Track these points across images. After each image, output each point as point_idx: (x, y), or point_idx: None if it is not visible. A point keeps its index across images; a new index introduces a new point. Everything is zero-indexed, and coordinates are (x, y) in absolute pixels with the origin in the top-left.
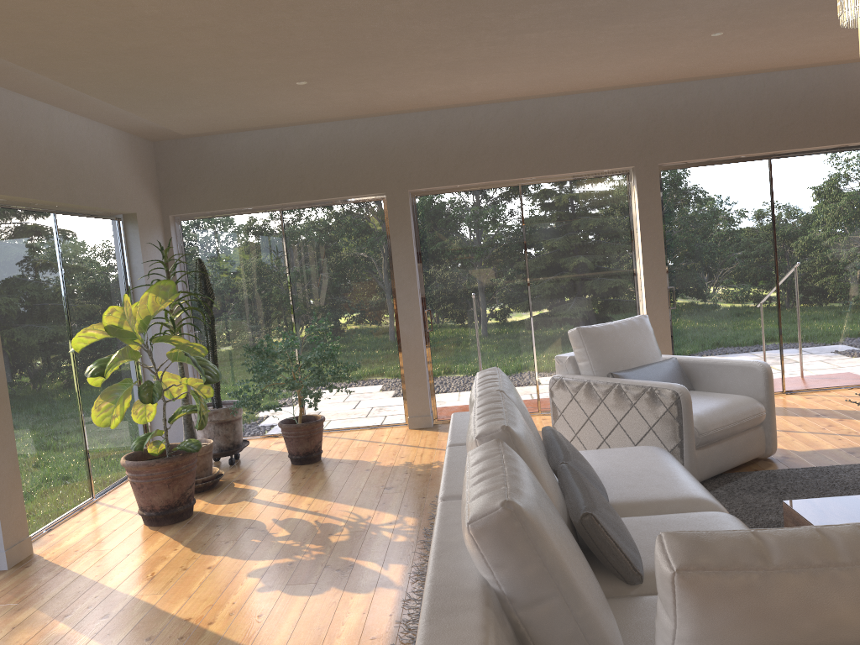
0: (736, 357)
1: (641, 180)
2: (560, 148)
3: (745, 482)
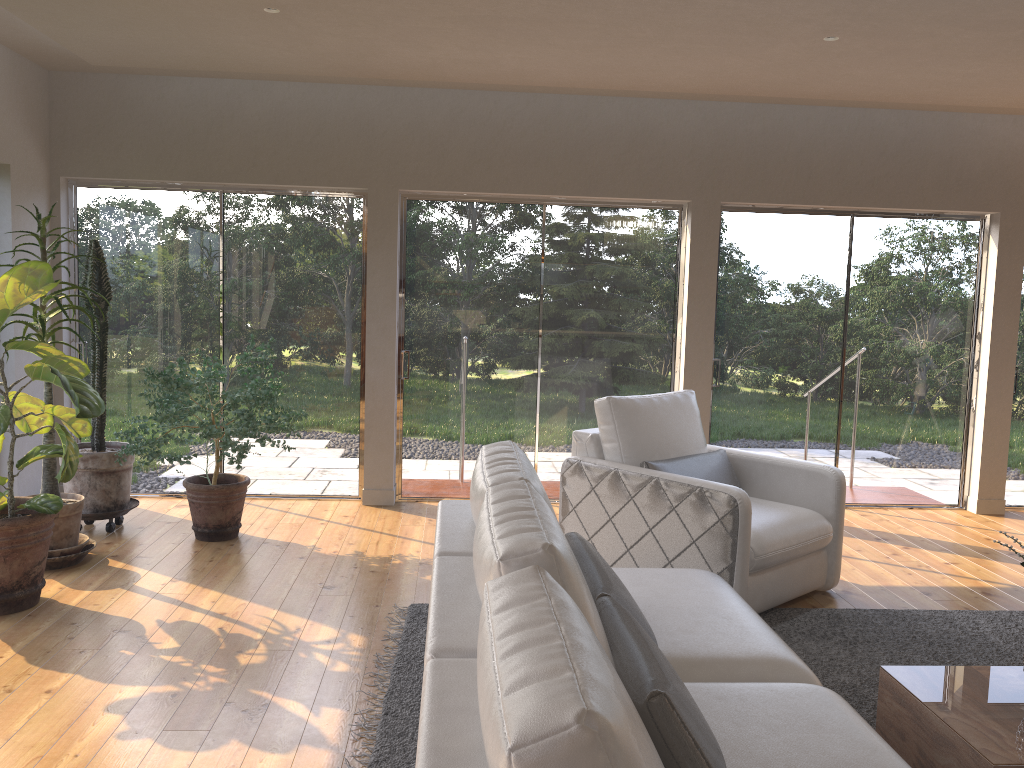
0: (784, 455)
1: (697, 219)
2: (602, 163)
3: (803, 623)
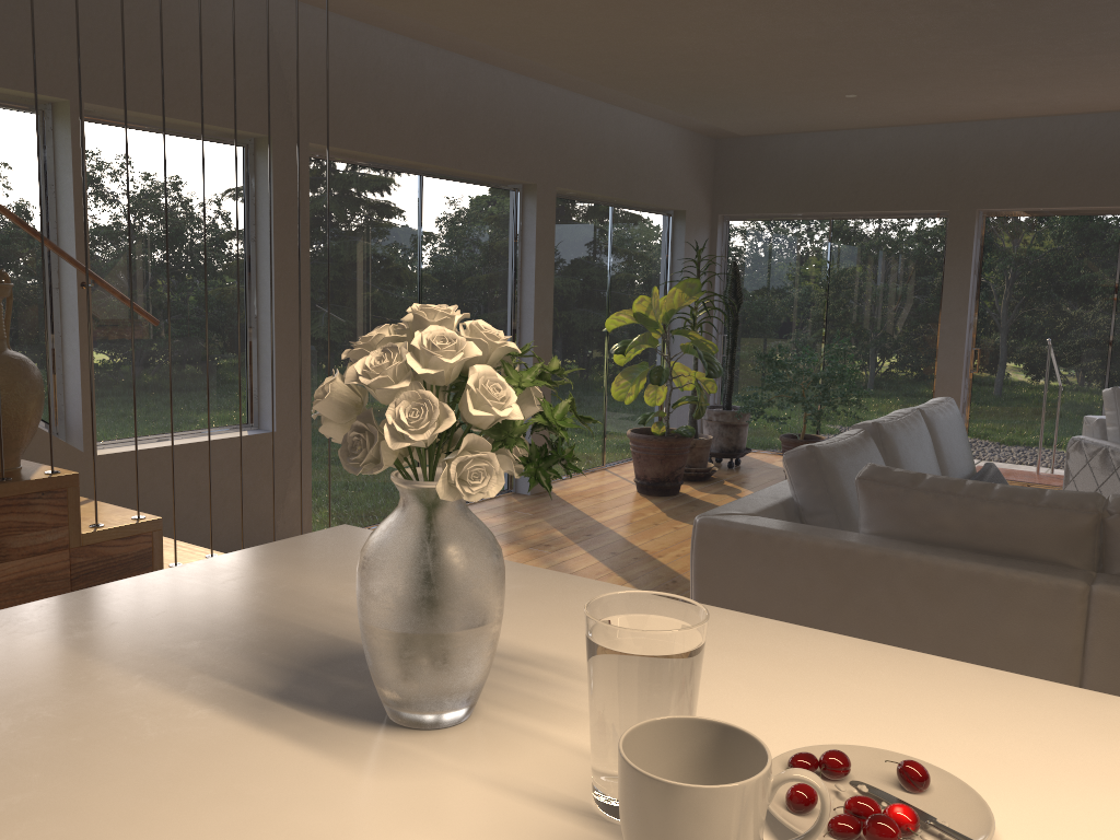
0: None
1: None
2: None
3: None
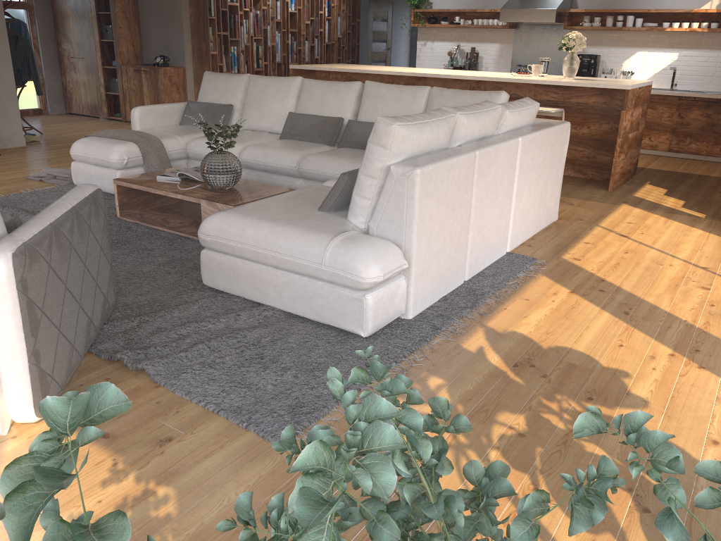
0: None
1: None
2: None
3: None
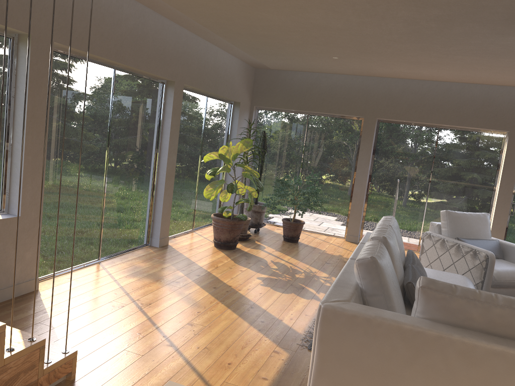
0: None
1: (511, 139)
2: (467, 112)
3: None
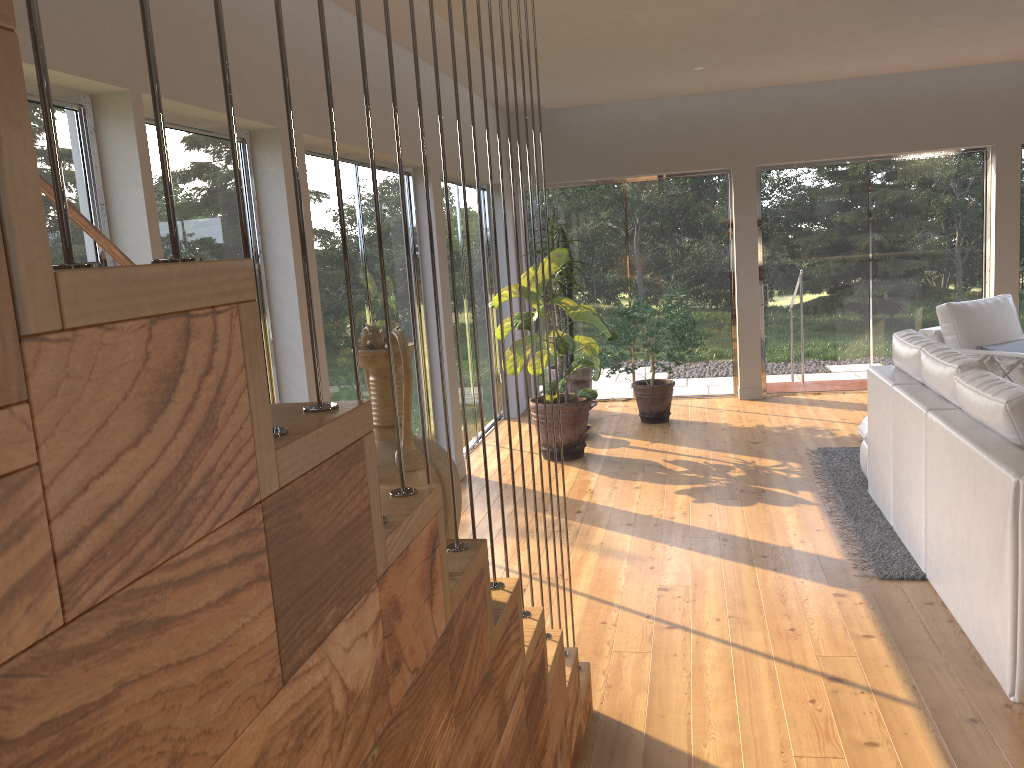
0: None
1: (1000, 159)
2: (917, 125)
3: None
